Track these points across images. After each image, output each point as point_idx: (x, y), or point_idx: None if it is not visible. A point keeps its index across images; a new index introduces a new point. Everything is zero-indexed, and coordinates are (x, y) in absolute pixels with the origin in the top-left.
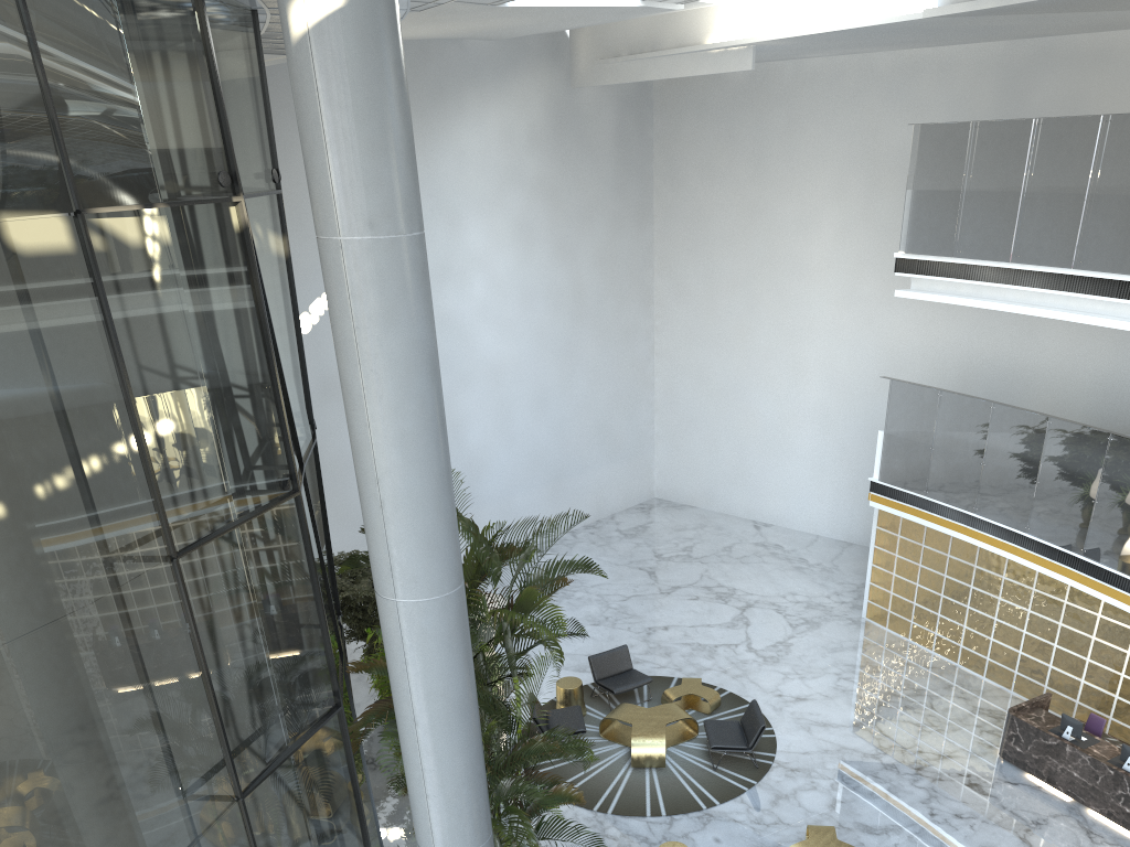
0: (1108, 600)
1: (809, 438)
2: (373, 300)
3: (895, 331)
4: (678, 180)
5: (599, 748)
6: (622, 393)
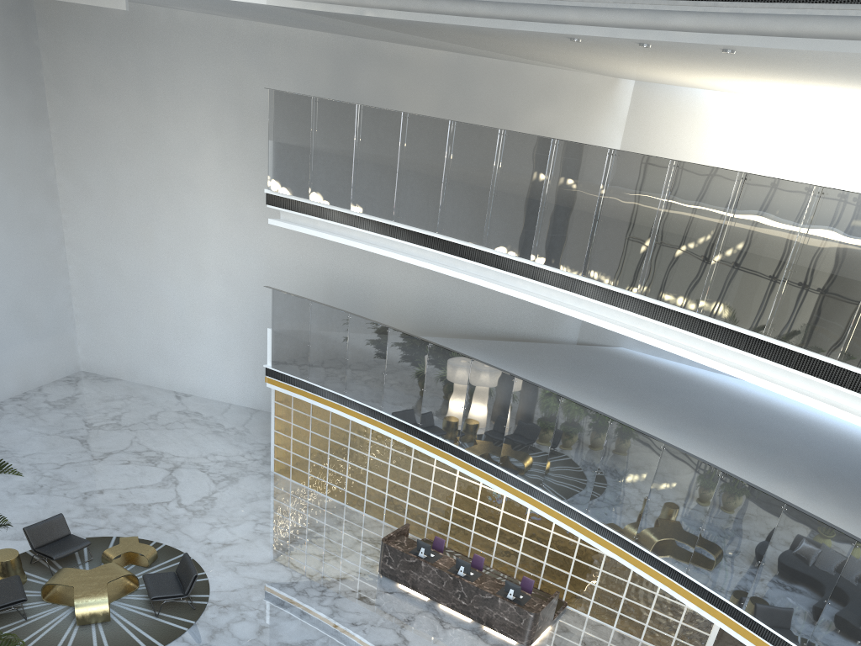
0: (439, 458)
1: (215, 325)
2: None
3: (275, 245)
4: (69, 91)
5: (44, 611)
6: (37, 277)
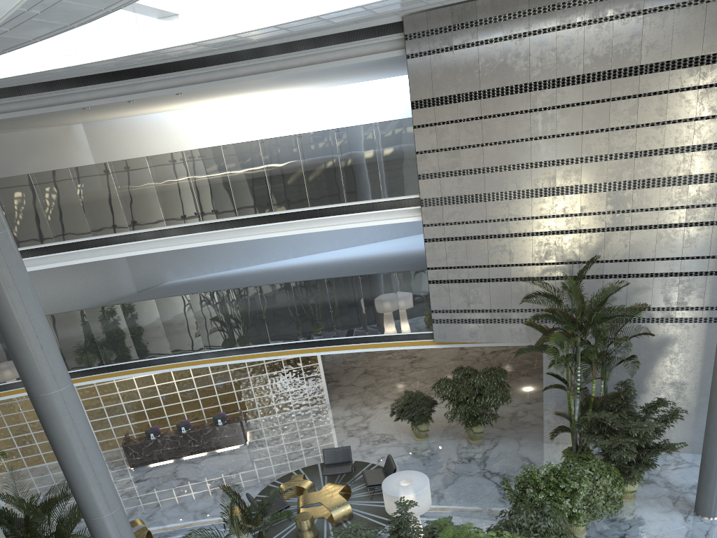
0: (129, 376)
1: None
2: (14, 257)
3: None
4: None
5: None
6: None
